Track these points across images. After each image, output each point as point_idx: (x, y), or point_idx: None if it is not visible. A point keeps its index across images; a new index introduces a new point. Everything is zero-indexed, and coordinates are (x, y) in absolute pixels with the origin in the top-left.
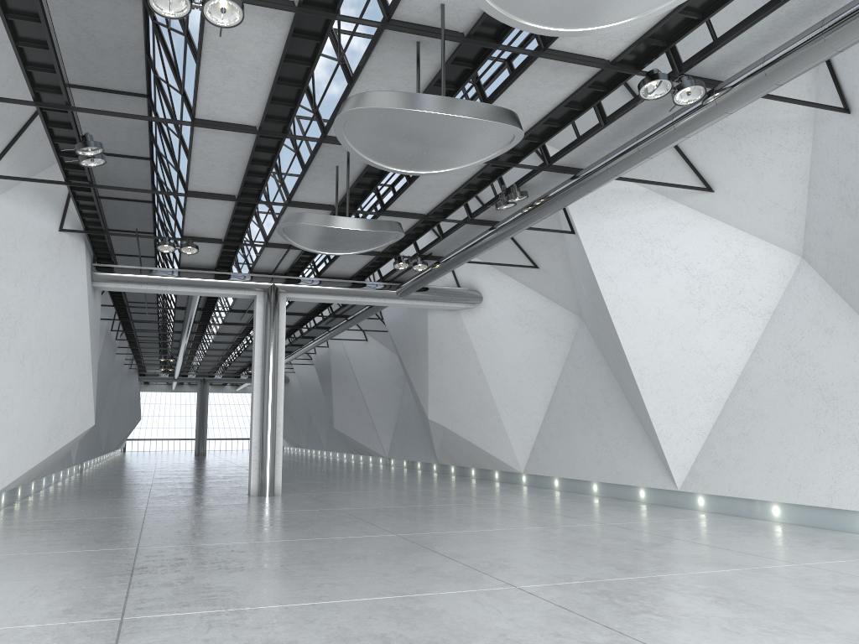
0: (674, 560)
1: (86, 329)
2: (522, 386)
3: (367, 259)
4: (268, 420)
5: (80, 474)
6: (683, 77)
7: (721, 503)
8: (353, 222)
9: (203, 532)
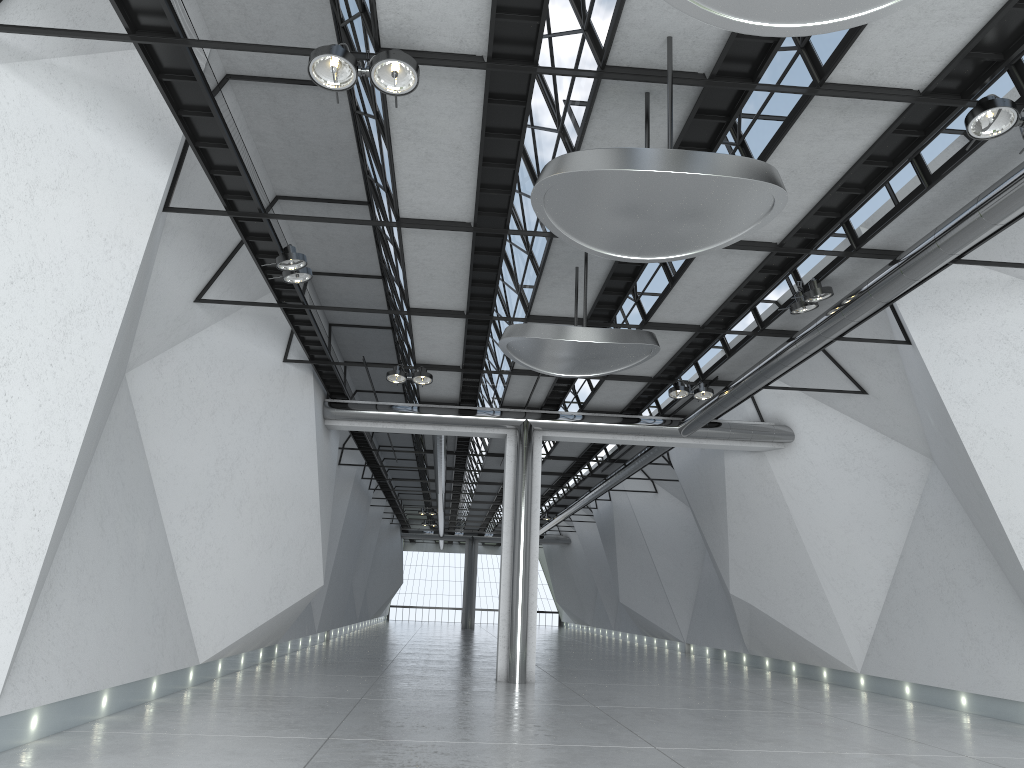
0: None
1: (314, 473)
2: (853, 554)
3: (636, 387)
4: (519, 587)
5: (325, 643)
6: None
7: None
8: (589, 333)
9: (414, 724)
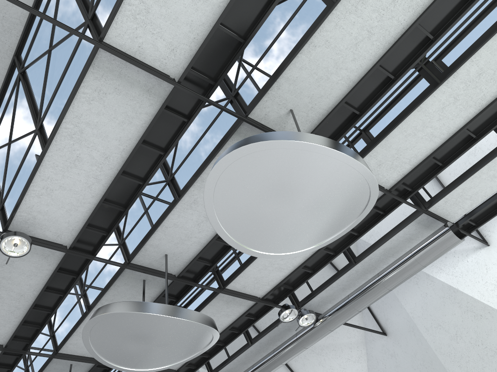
0: None
1: None
2: None
3: None
4: None
5: None
6: (302, 309)
7: None
8: None
9: None
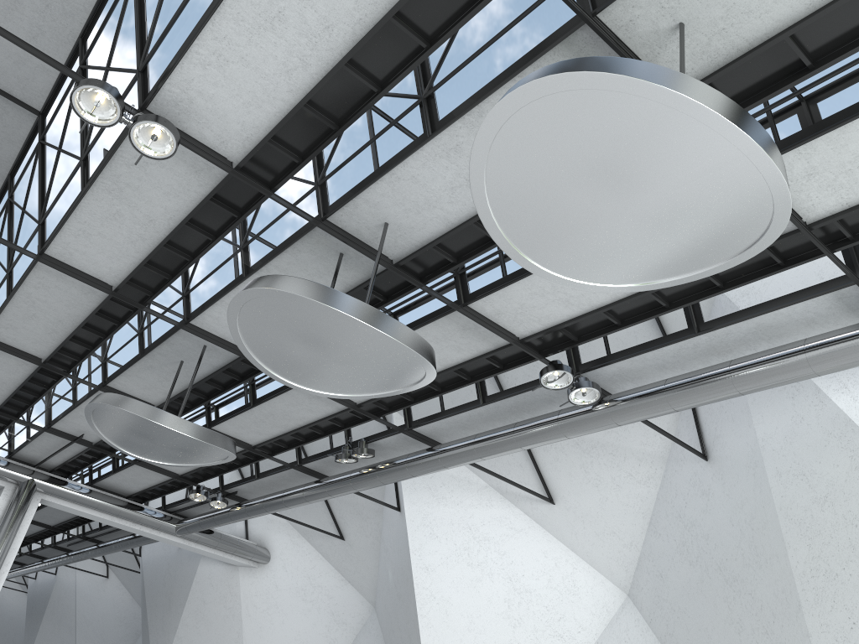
0: None
1: None
2: None
3: (159, 479)
4: None
5: None
6: (581, 377)
7: None
8: (186, 425)
9: None
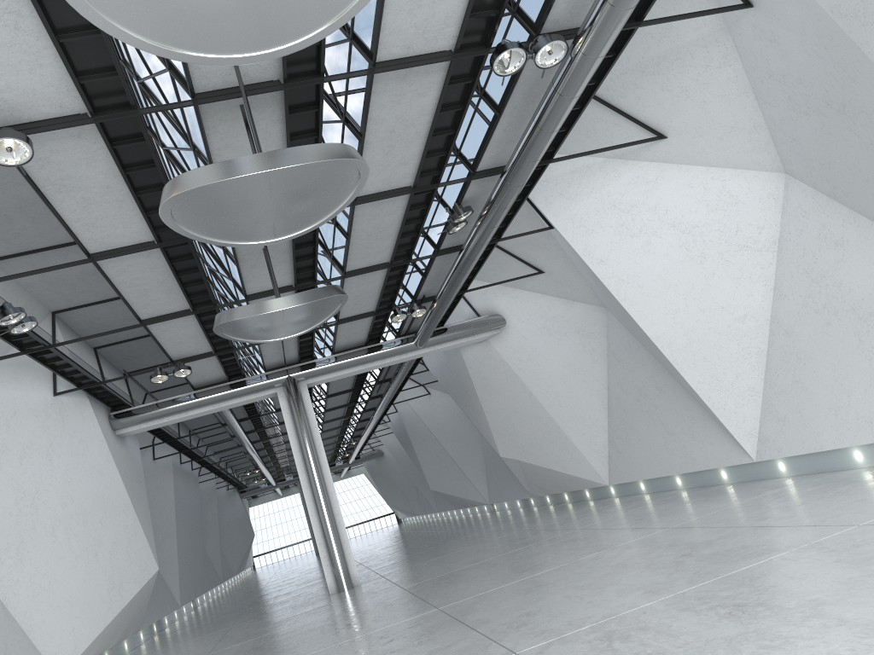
0: (715, 561)
1: (118, 479)
2: (575, 397)
3: (367, 322)
4: (324, 513)
5: (192, 612)
6: (538, 38)
7: (801, 463)
8: (280, 302)
9: None
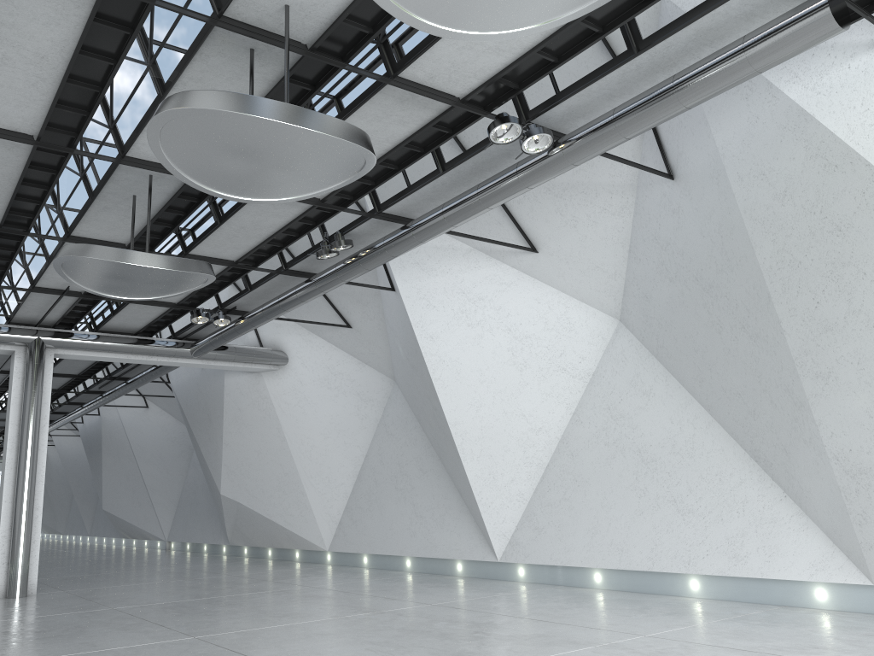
0: (520, 642)
1: None
2: (329, 455)
3: (158, 311)
4: (24, 502)
5: None
6: (531, 124)
7: (542, 572)
8: (155, 259)
9: None
